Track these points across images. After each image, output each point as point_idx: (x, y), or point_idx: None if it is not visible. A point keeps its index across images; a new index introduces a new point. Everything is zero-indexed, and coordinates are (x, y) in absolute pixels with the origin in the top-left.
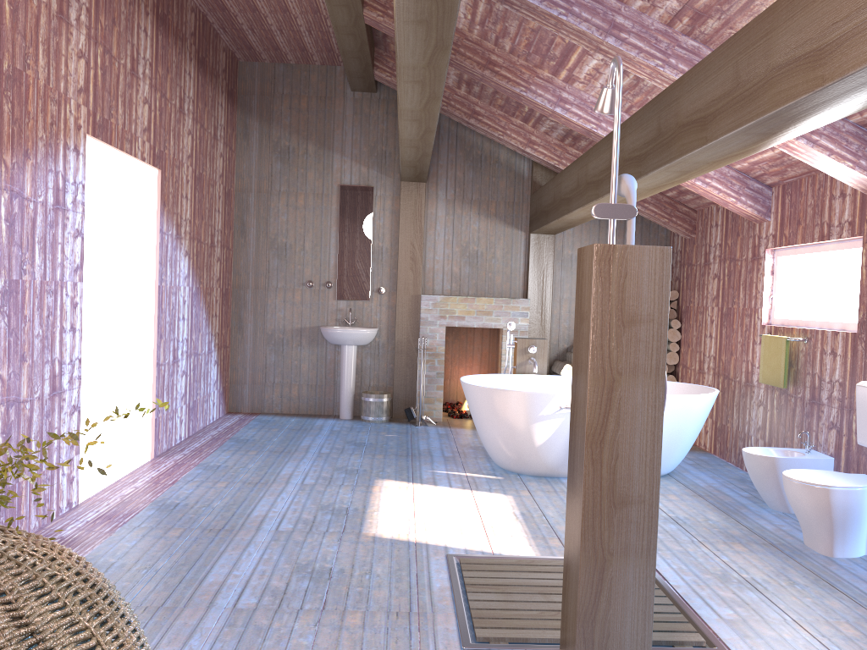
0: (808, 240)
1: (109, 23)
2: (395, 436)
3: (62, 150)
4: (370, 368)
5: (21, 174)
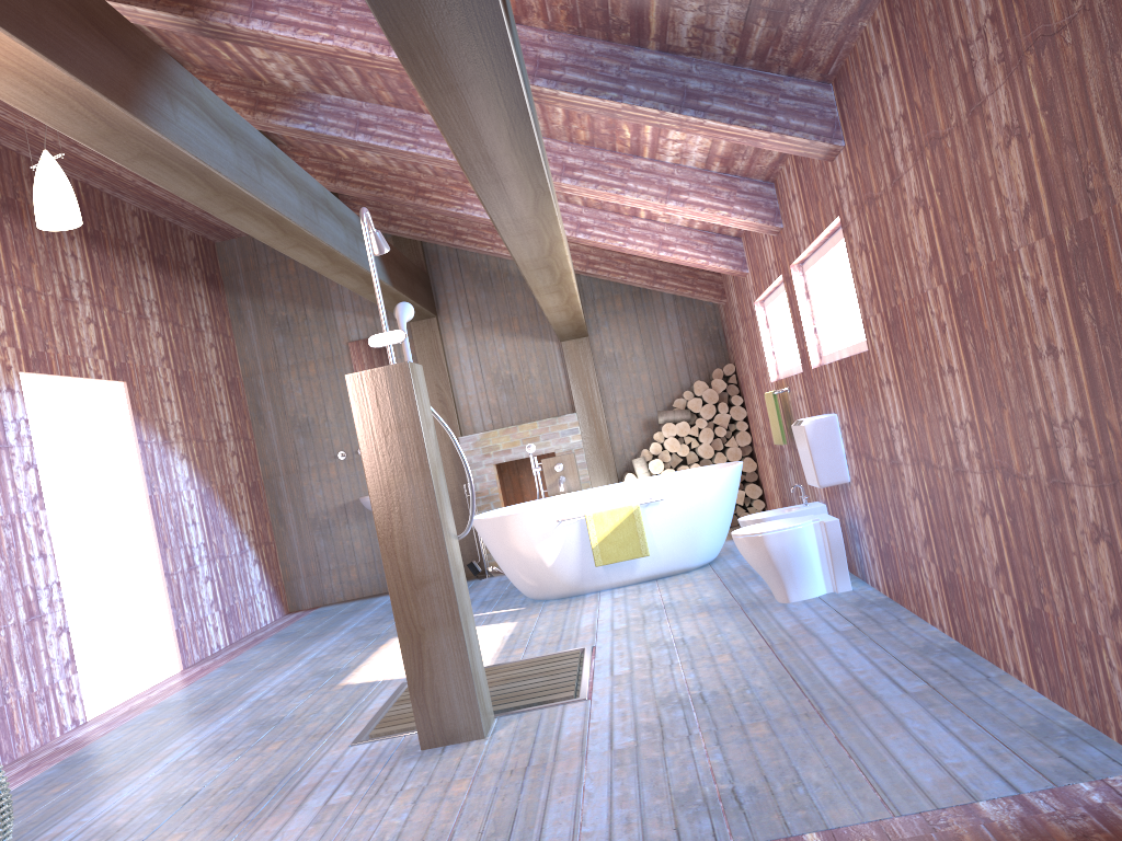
0: (766, 287)
1: (25, 262)
2: None
3: None
4: None
5: None
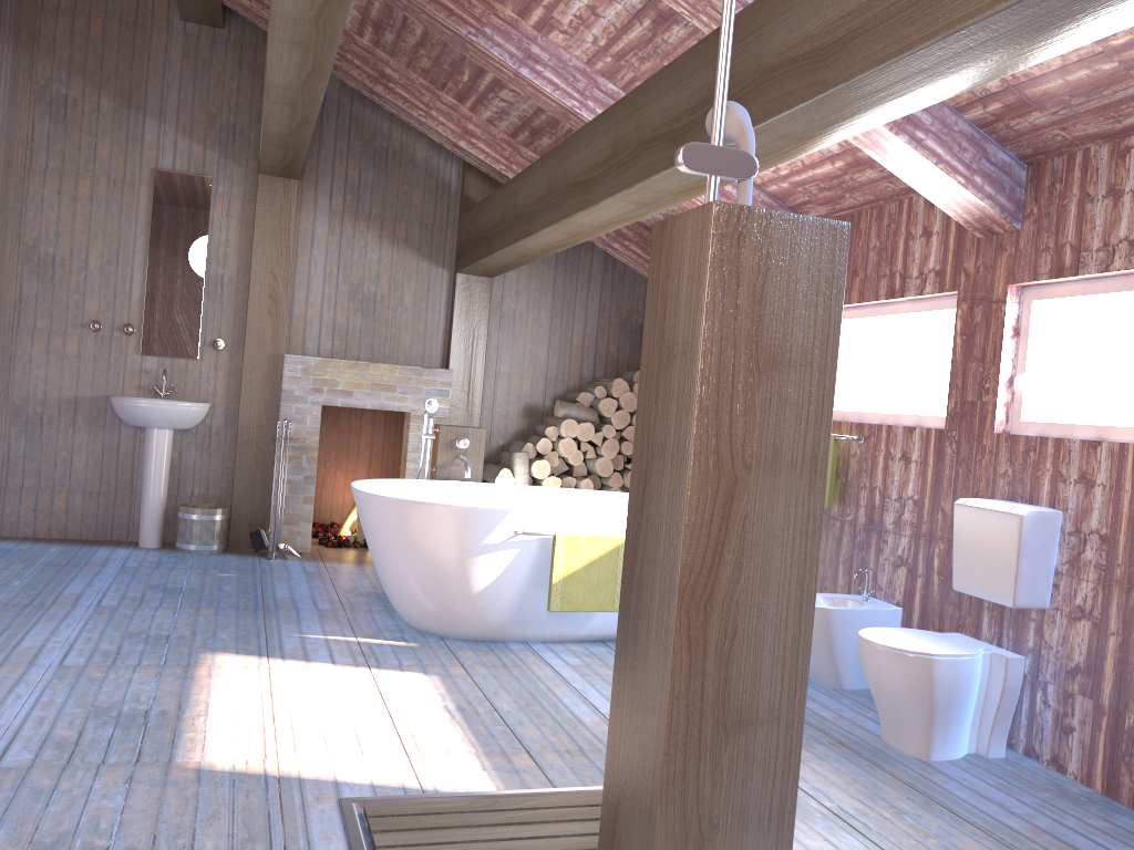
0: (869, 298)
1: None
2: (235, 576)
3: None
4: (195, 467)
5: None
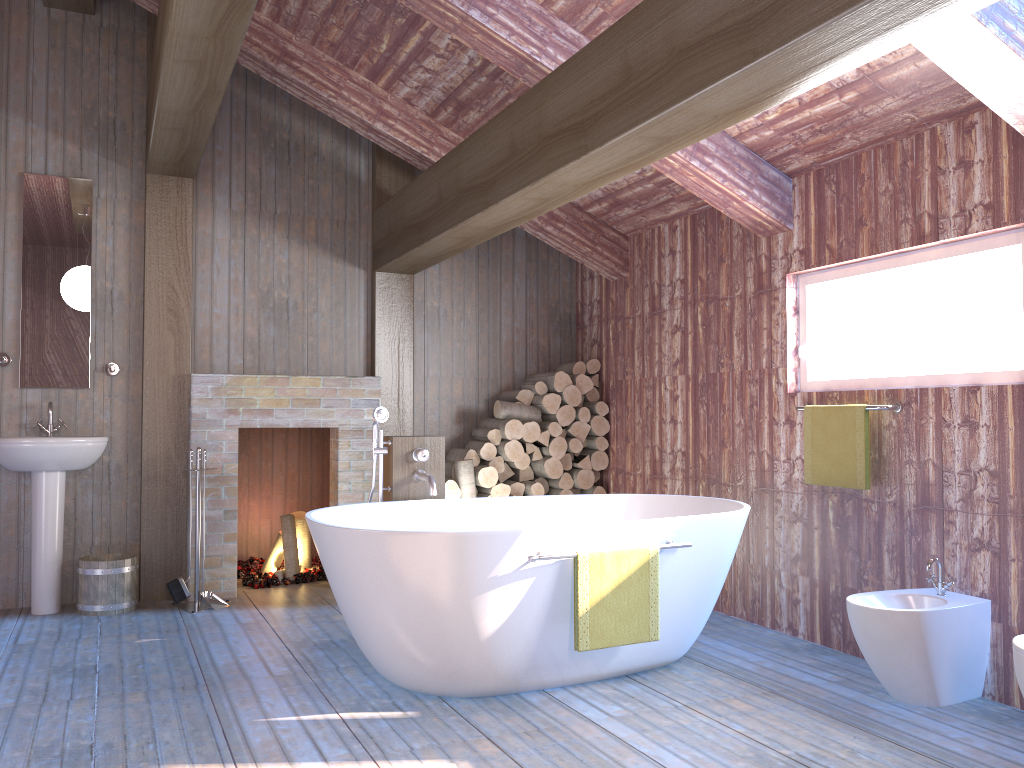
0: (885, 248)
1: None
2: (158, 640)
3: None
4: (93, 512)
5: None
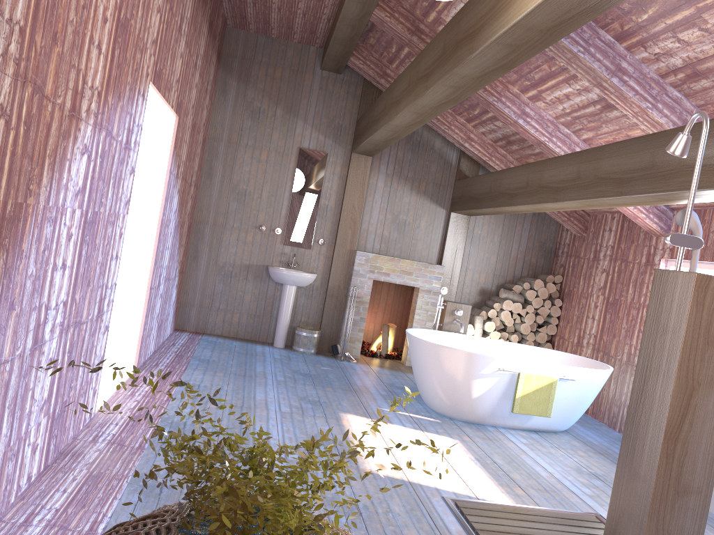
0: (707, 259)
1: None
2: (330, 369)
3: (136, 94)
4: (303, 306)
5: (114, 115)
